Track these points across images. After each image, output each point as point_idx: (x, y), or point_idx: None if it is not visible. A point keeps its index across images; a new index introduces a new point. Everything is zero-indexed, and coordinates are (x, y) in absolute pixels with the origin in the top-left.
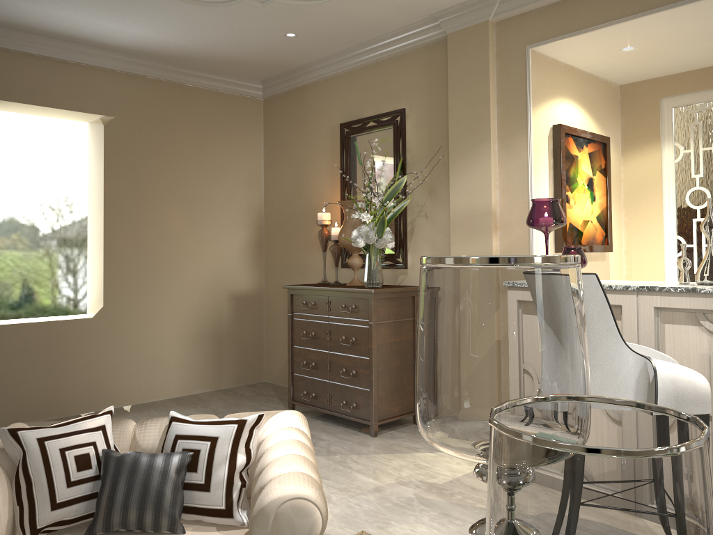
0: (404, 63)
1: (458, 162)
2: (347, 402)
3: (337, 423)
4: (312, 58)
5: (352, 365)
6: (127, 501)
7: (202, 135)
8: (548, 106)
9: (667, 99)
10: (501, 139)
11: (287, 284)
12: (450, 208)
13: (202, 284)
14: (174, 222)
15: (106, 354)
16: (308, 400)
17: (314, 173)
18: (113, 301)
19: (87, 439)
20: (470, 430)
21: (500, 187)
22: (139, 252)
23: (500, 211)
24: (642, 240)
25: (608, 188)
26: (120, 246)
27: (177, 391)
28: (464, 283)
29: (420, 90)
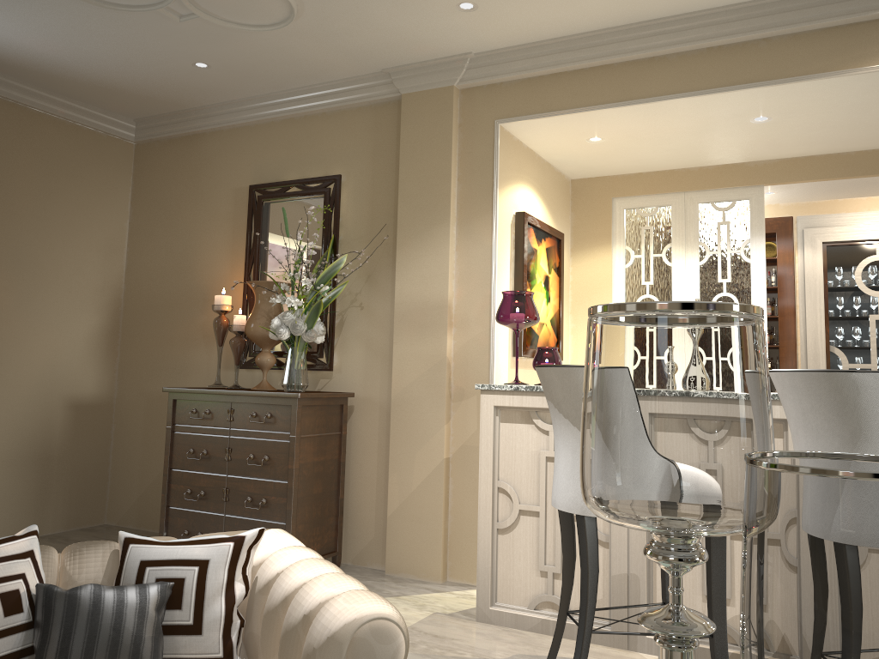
0: (342, 121)
1: (408, 244)
2: None
3: None
4: (217, 100)
5: (262, 492)
6: (89, 654)
7: (48, 179)
8: (512, 190)
9: (619, 199)
10: (461, 222)
11: (153, 389)
12: (395, 298)
13: (29, 385)
14: None
15: None
16: None
17: (206, 245)
18: None
19: (14, 569)
20: (683, 494)
21: (458, 277)
22: None
23: (456, 305)
24: None
25: (562, 289)
26: None
27: None
28: (673, 330)
29: (361, 155)
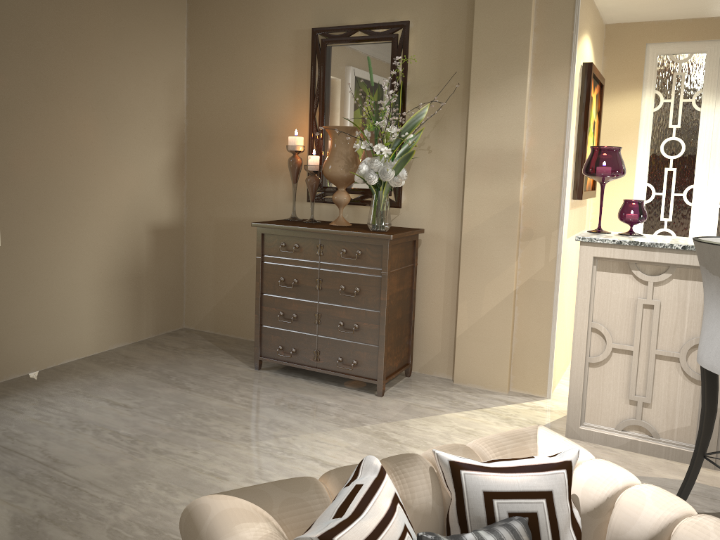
0: None
1: (482, 93)
2: (344, 359)
3: (323, 380)
4: None
5: (353, 318)
6: None
7: (119, 20)
8: (582, 41)
9: (653, 45)
10: (536, 73)
11: (221, 216)
12: (467, 145)
13: (119, 215)
14: (86, 134)
15: (6, 308)
16: (288, 357)
17: (267, 85)
18: (14, 239)
19: (400, 523)
20: None
21: (530, 127)
22: (45, 173)
23: (527, 153)
24: (612, 185)
25: (600, 132)
26: (21, 164)
27: (91, 348)
28: None
29: (430, 1)
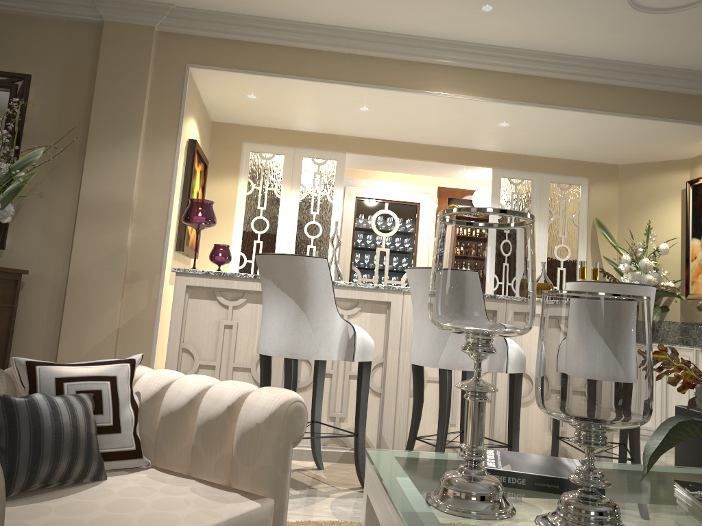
0: (36, 27)
1: (98, 148)
2: None
3: None
4: None
5: None
6: (58, 447)
7: None
8: (188, 121)
9: (247, 143)
10: (149, 138)
11: None
12: (80, 192)
13: None
14: None
15: None
16: None
17: None
18: None
19: None
20: (511, 311)
21: (141, 182)
22: None
23: (137, 204)
24: None
25: None
26: None
27: None
28: (510, 225)
29: (54, 62)
